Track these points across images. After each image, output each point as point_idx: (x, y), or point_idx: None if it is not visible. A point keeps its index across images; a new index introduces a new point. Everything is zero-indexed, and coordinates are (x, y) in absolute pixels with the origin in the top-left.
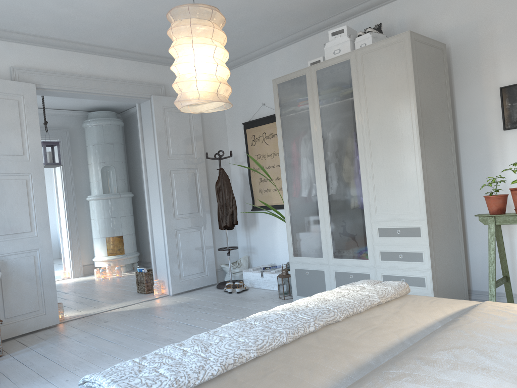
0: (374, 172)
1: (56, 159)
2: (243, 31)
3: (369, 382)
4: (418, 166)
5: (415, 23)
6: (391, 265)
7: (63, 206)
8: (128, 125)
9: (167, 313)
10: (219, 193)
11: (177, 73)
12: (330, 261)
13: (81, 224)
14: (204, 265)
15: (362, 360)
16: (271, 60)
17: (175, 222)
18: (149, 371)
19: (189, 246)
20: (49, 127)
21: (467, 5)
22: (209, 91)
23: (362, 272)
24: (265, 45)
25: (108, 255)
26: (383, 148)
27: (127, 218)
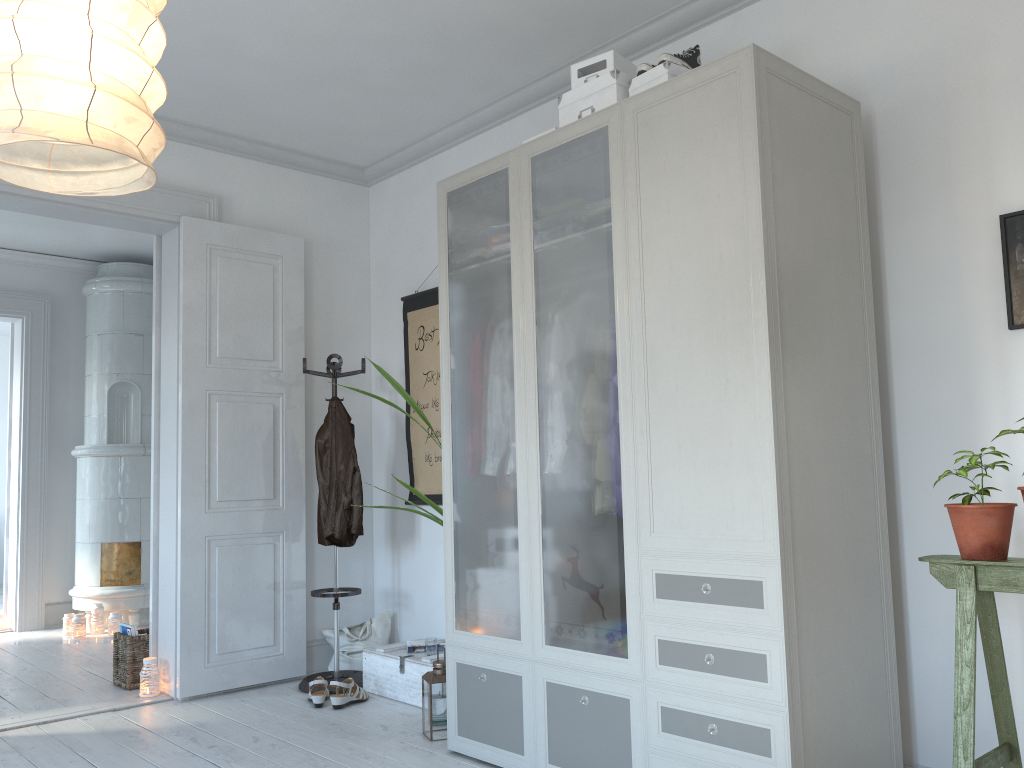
0: (652, 418)
1: None
2: (392, 74)
3: None
4: (763, 408)
5: (791, 59)
6: (683, 681)
7: (17, 465)
8: None
9: (124, 754)
10: (325, 456)
11: None
12: (537, 652)
13: (54, 508)
14: (276, 630)
15: None
16: (471, 154)
17: (210, 518)
18: None
19: (241, 579)
20: (7, 288)
21: (920, 9)
22: (58, 113)
23: (611, 691)
24: (456, 118)
25: (103, 585)
26: (677, 355)
27: None
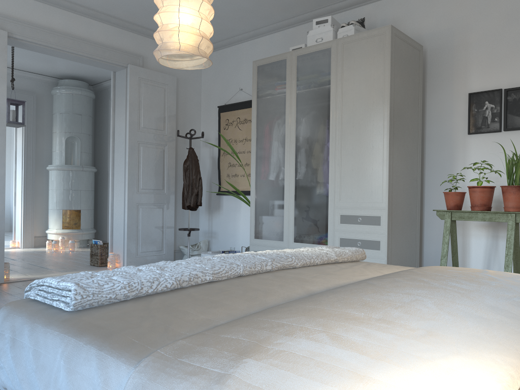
0: (342, 159)
1: (19, 118)
2: (229, 11)
3: (321, 293)
4: (385, 156)
5: (397, 24)
6: None
7: (20, 172)
8: (100, 98)
9: None
10: (187, 172)
11: (160, 23)
12: (290, 245)
13: (37, 193)
14: (162, 244)
15: (315, 290)
16: (254, 46)
17: (138, 195)
18: (102, 277)
19: (149, 222)
20: (16, 88)
21: (447, 12)
22: (190, 44)
23: None
24: (249, 30)
25: (63, 229)
26: (353, 136)
27: (88, 193)
